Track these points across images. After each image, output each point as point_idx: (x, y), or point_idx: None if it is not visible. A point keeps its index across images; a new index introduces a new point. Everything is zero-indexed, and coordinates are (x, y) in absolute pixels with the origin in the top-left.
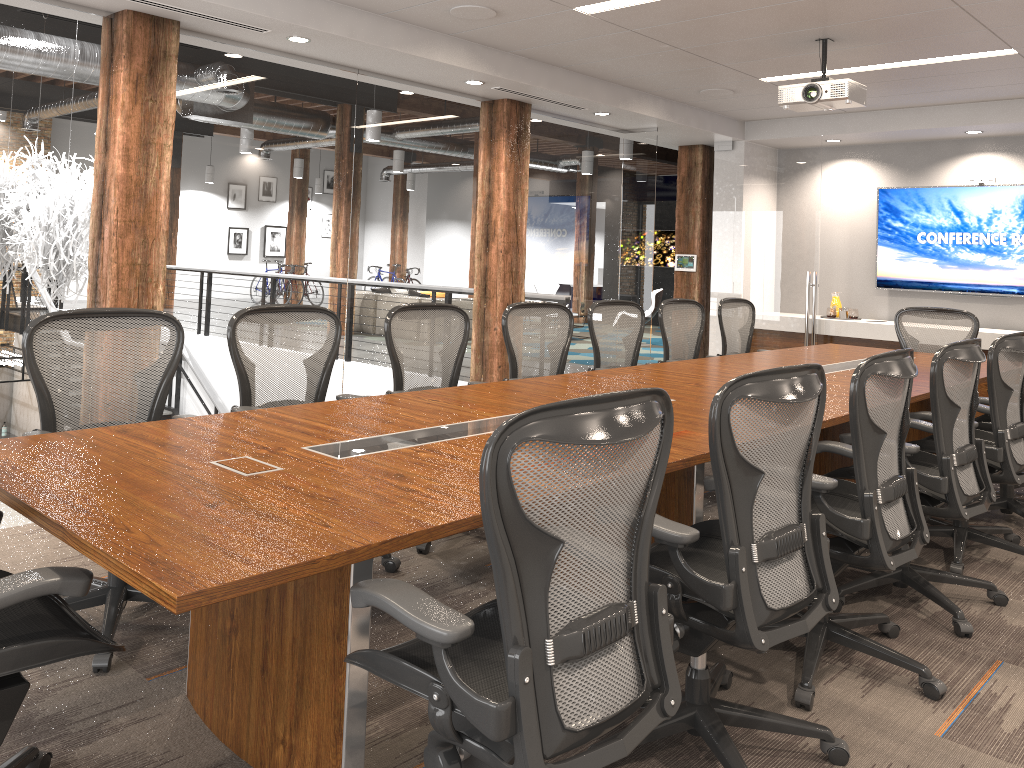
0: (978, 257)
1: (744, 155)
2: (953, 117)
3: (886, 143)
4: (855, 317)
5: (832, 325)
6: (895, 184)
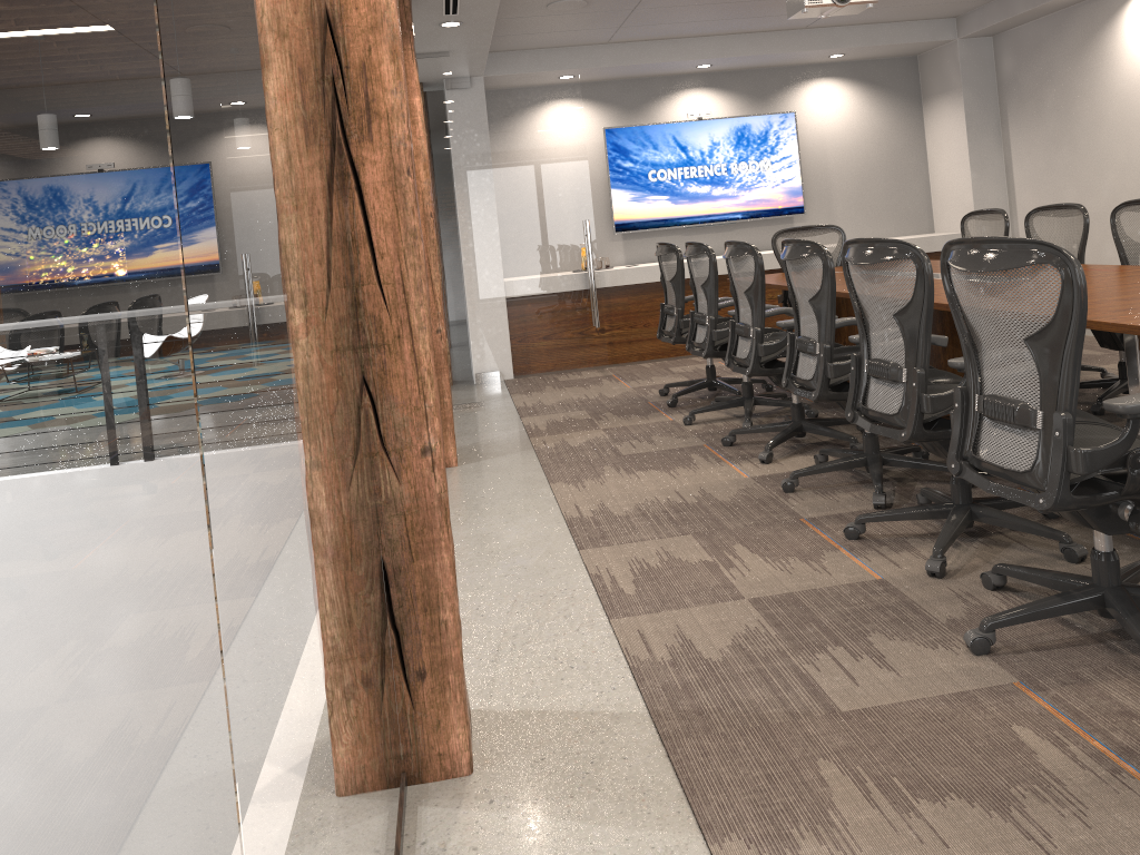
0: (705, 189)
1: (487, 93)
2: (707, 49)
3: (601, 81)
4: (609, 266)
5: (607, 276)
6: (616, 123)
